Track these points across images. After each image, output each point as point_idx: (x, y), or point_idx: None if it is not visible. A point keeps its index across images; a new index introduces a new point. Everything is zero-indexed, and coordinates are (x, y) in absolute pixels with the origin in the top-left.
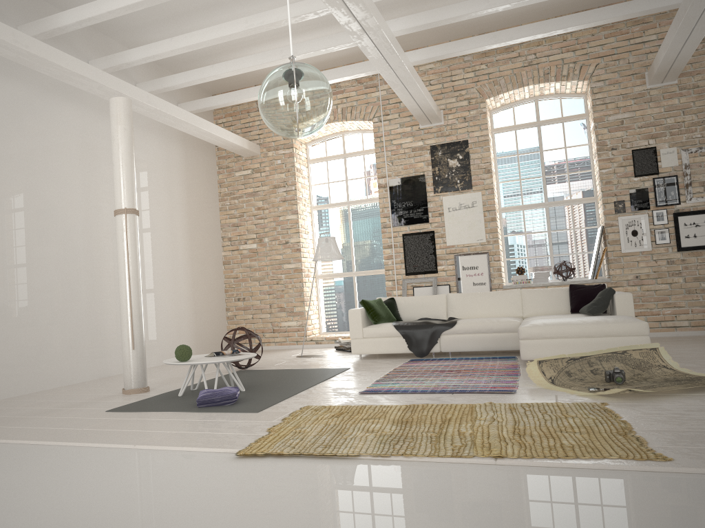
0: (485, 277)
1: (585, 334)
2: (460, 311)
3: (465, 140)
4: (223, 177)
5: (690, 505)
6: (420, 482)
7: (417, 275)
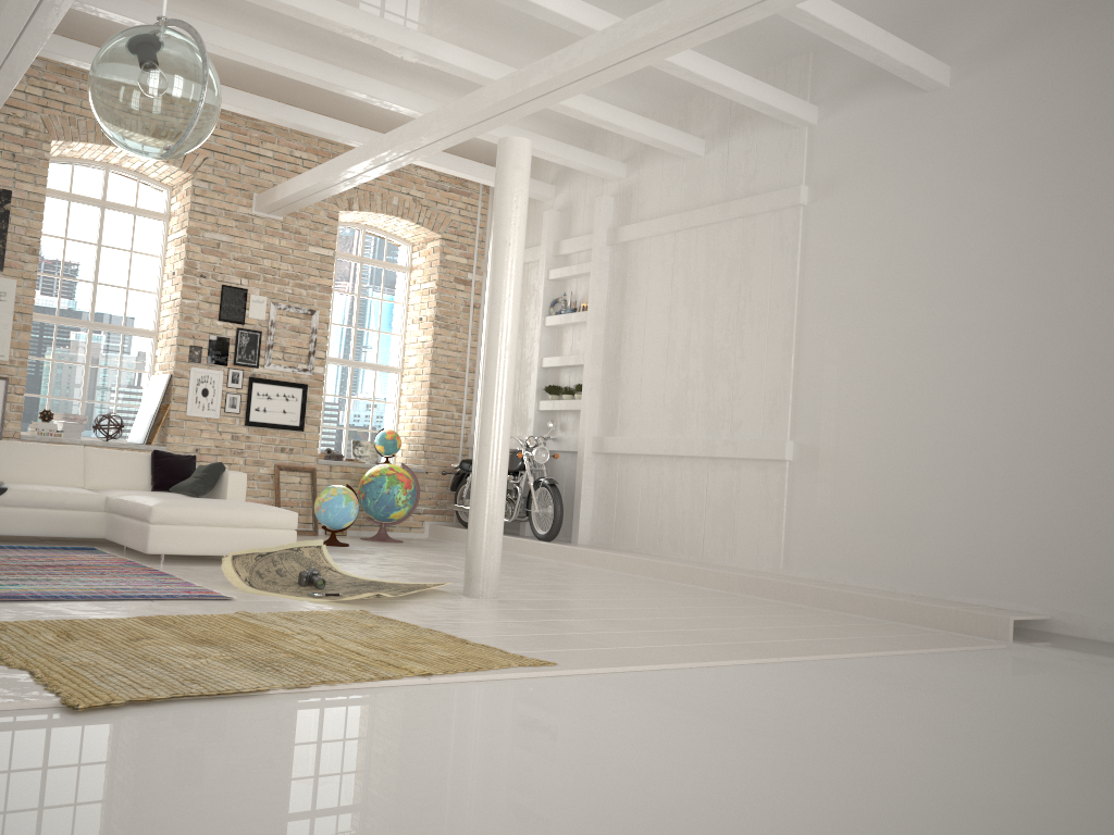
0: None
1: (232, 522)
2: None
3: (8, 190)
4: None
5: (644, 700)
6: (415, 712)
7: None
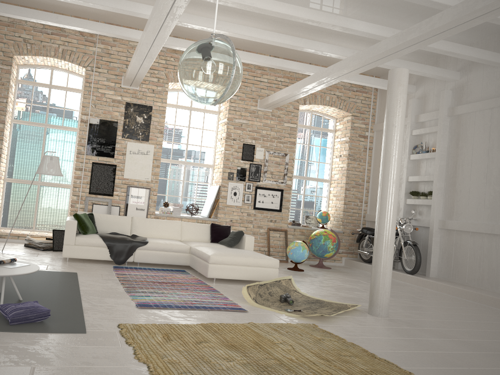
0: (145, 205)
1: (247, 264)
2: (141, 231)
3: (150, 106)
4: None
5: None
6: None
7: (97, 195)
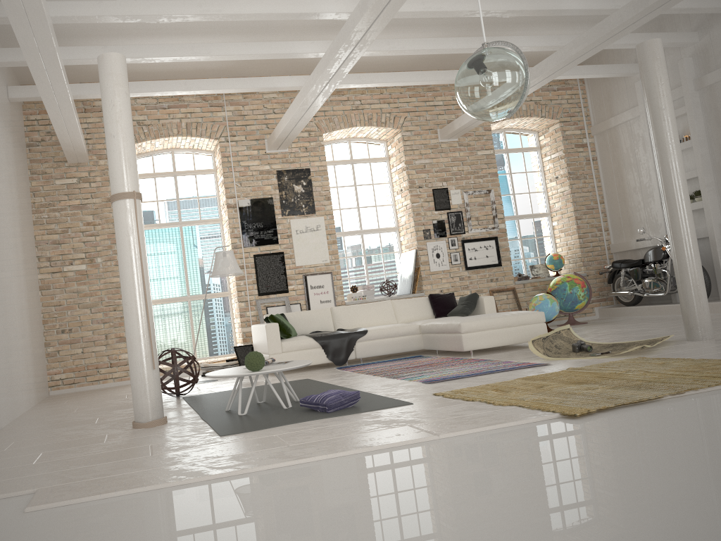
0: (330, 295)
1: (507, 324)
2: (347, 323)
3: (307, 168)
4: (38, 185)
5: None
6: None
7: (269, 295)
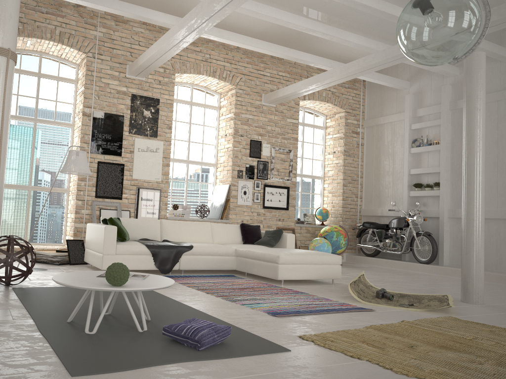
0: (156, 208)
1: (314, 262)
2: (172, 235)
3: (158, 98)
4: None
5: None
6: None
7: (105, 199)
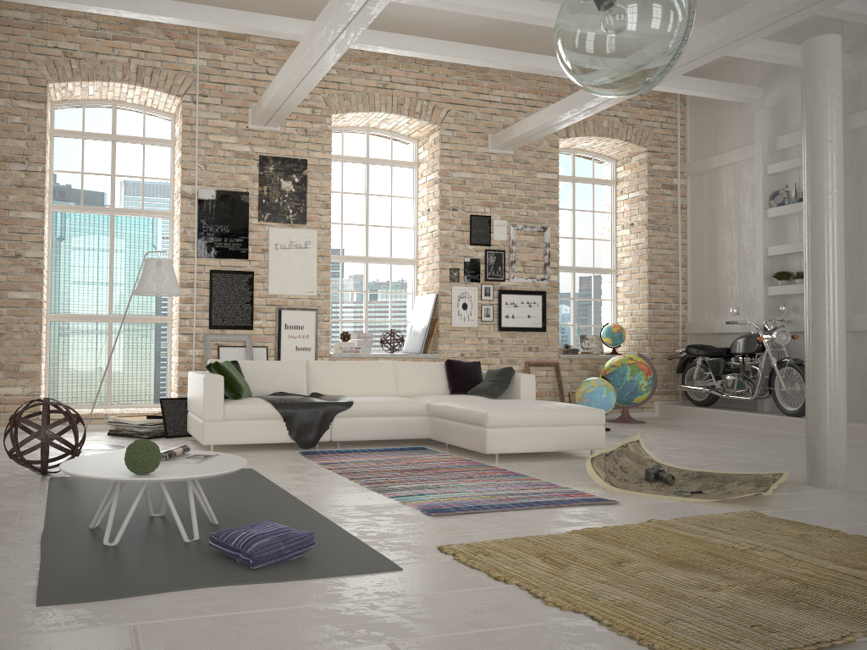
0: (311, 341)
1: (552, 422)
2: (327, 385)
3: (304, 159)
4: None
5: None
6: None
7: (225, 330)
